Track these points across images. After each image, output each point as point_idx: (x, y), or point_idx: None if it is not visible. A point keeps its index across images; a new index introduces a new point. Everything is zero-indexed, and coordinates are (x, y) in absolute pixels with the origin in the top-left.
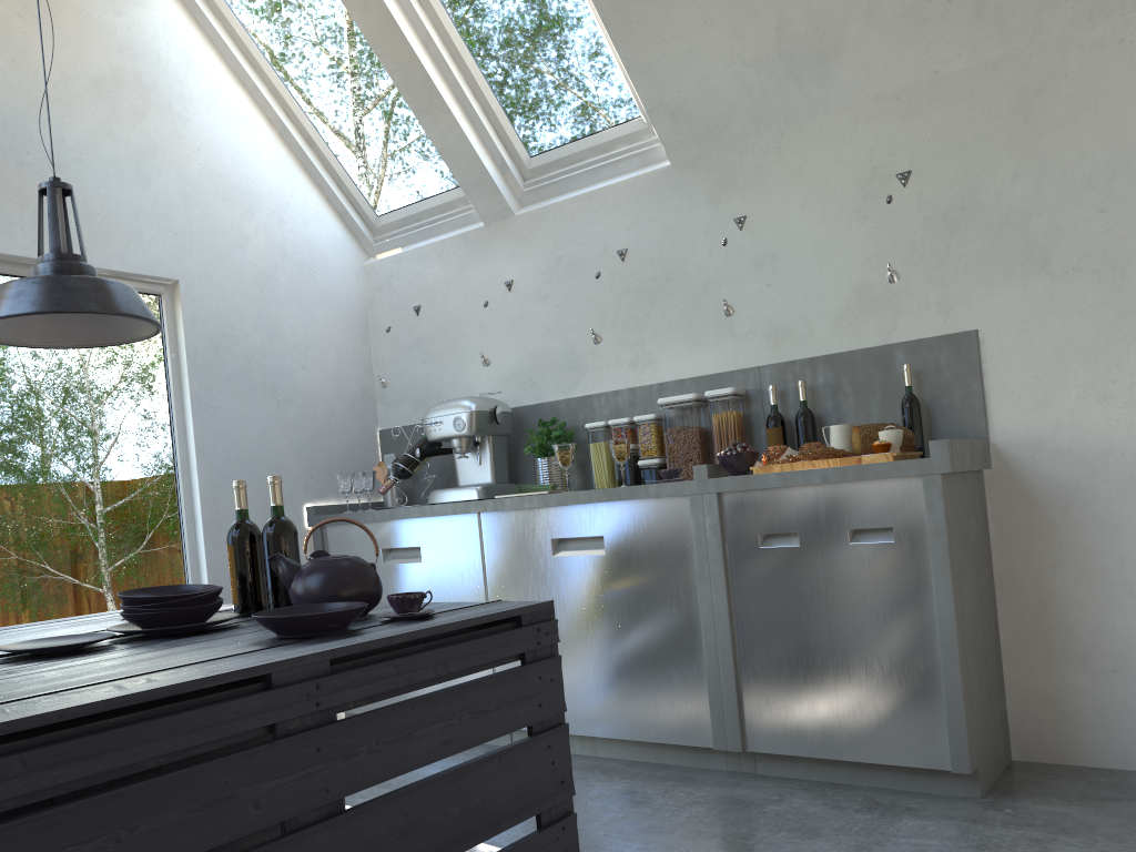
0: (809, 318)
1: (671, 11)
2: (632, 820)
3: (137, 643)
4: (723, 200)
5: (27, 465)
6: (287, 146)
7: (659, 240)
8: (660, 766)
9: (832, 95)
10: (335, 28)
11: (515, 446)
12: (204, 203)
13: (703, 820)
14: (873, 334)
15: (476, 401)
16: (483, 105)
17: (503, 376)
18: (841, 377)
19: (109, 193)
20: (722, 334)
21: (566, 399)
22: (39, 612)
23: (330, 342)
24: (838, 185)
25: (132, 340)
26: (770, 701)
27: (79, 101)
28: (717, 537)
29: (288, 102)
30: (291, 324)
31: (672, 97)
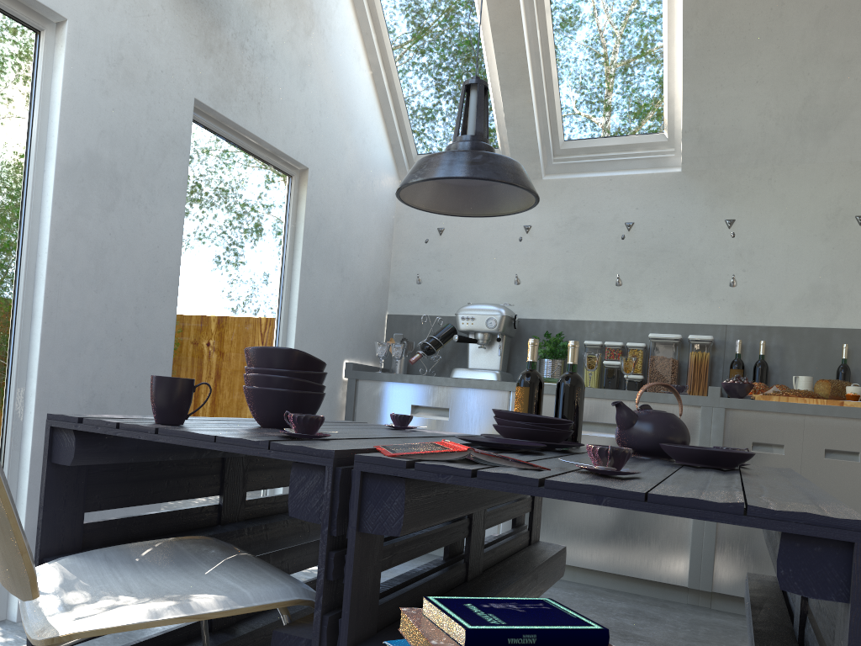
0: (771, 299)
1: (737, 68)
2: (668, 631)
3: (552, 453)
4: (719, 205)
5: (203, 288)
6: (374, 86)
7: (661, 222)
8: (633, 594)
9: (820, 153)
10: (454, 9)
11: (510, 346)
12: (329, 113)
13: (719, 637)
14: (818, 319)
15: (505, 308)
16: (548, 95)
17: (508, 294)
18: (789, 344)
19: (283, 88)
20: (700, 297)
21: (561, 320)
22: (192, 409)
23: (373, 240)
24: (810, 214)
25: (470, 214)
26: (739, 559)
27: (279, 10)
28: (719, 439)
29: (388, 53)
30: (357, 221)
31: (707, 125)
